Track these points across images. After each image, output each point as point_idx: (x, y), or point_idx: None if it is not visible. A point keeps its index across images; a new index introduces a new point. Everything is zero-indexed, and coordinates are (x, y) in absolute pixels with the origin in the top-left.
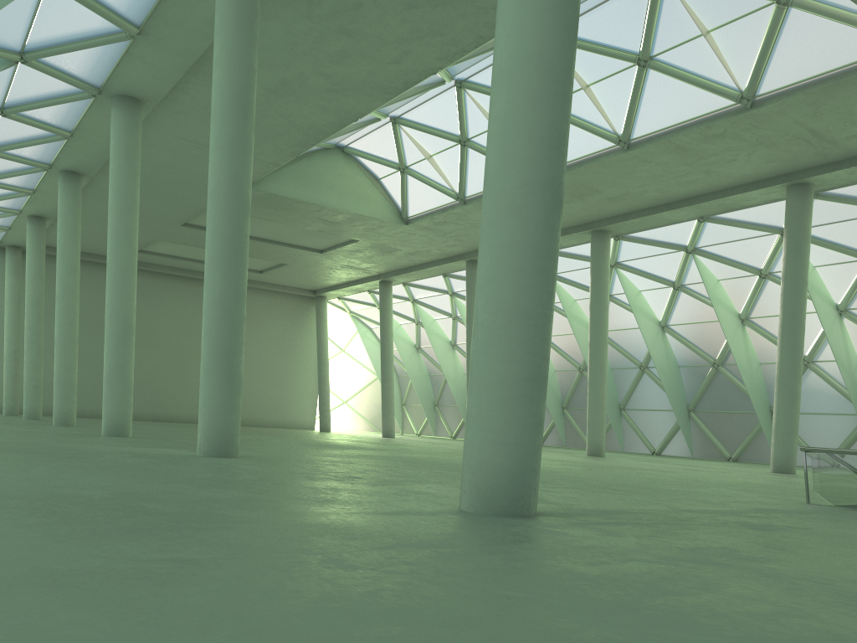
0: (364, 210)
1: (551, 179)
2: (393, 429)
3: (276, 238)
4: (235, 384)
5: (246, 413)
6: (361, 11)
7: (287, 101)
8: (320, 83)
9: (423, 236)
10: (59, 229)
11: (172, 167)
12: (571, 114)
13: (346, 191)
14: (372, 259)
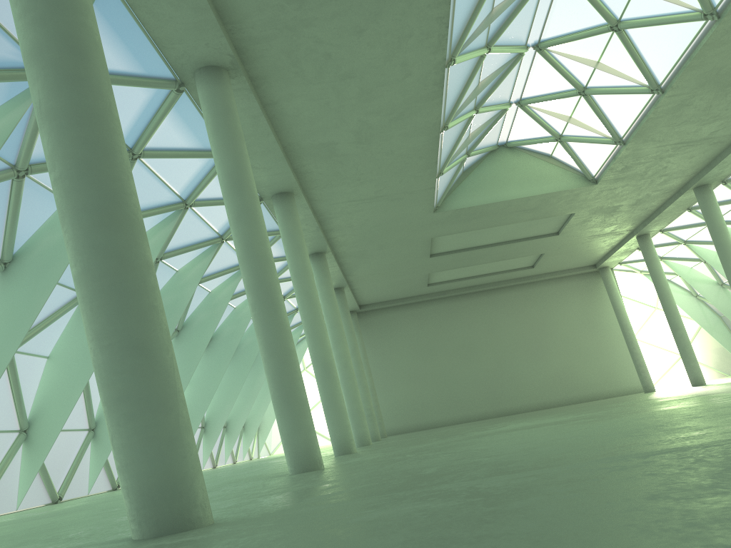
0: (547, 188)
1: (82, 204)
2: (700, 375)
3: (509, 238)
4: (295, 408)
5: (577, 391)
6: (334, 57)
7: (376, 143)
8: (379, 119)
9: (625, 186)
10: (319, 298)
11: (371, 222)
12: (644, 17)
13: (524, 179)
14: (608, 222)
